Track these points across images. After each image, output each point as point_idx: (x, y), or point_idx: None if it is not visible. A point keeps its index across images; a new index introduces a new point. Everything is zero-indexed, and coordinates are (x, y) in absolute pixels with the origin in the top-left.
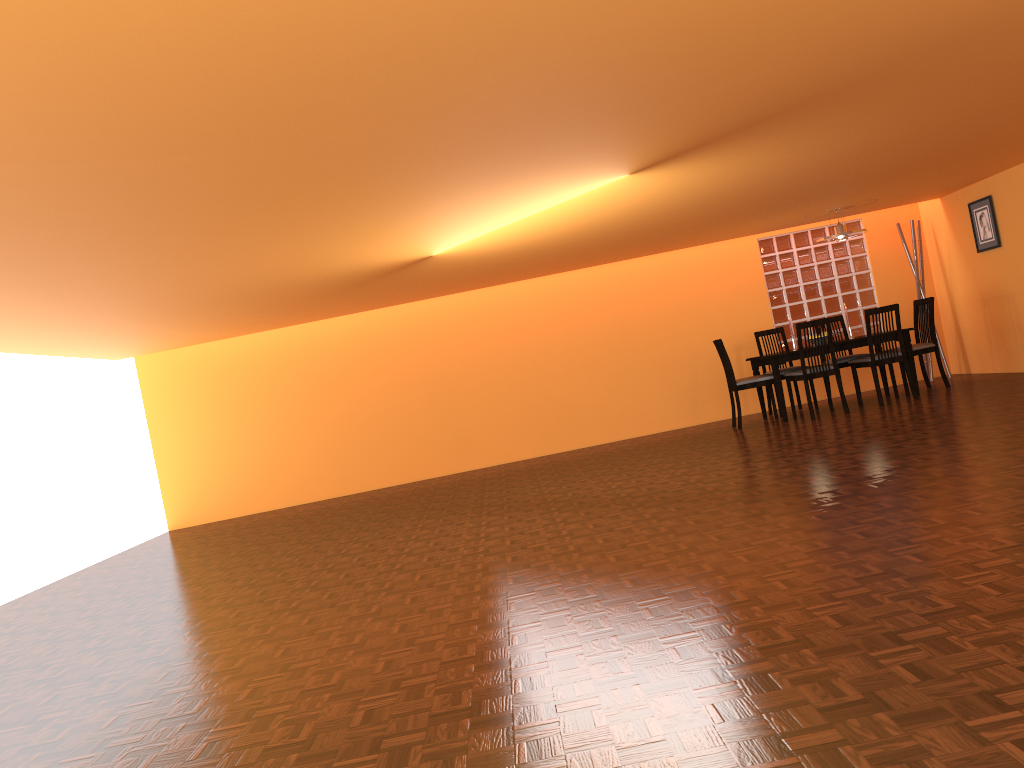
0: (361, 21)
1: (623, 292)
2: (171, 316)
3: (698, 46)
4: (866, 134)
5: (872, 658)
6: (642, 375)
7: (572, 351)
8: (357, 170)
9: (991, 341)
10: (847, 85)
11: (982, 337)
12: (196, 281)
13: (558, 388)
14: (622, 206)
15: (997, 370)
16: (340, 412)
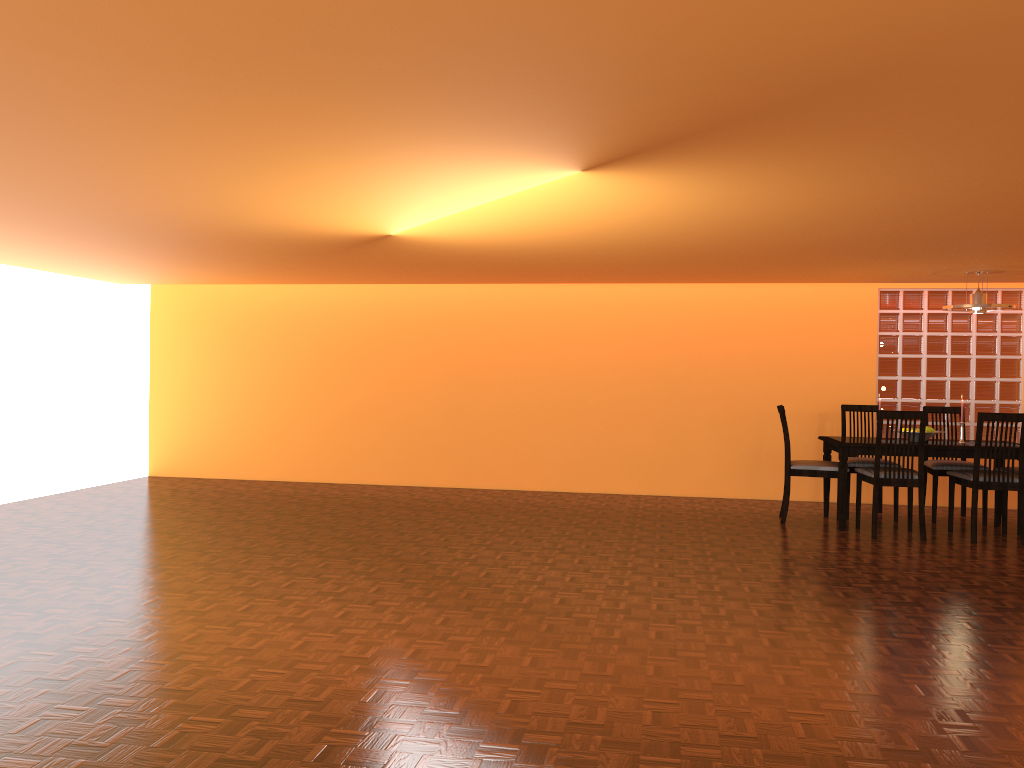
0: None
1: (695, 321)
2: (110, 249)
3: None
4: (965, 172)
5: None
6: (696, 424)
7: (618, 378)
8: (61, 88)
9: None
10: (872, 74)
11: None
12: (69, 213)
13: (593, 417)
14: (620, 215)
15: None
16: (346, 390)
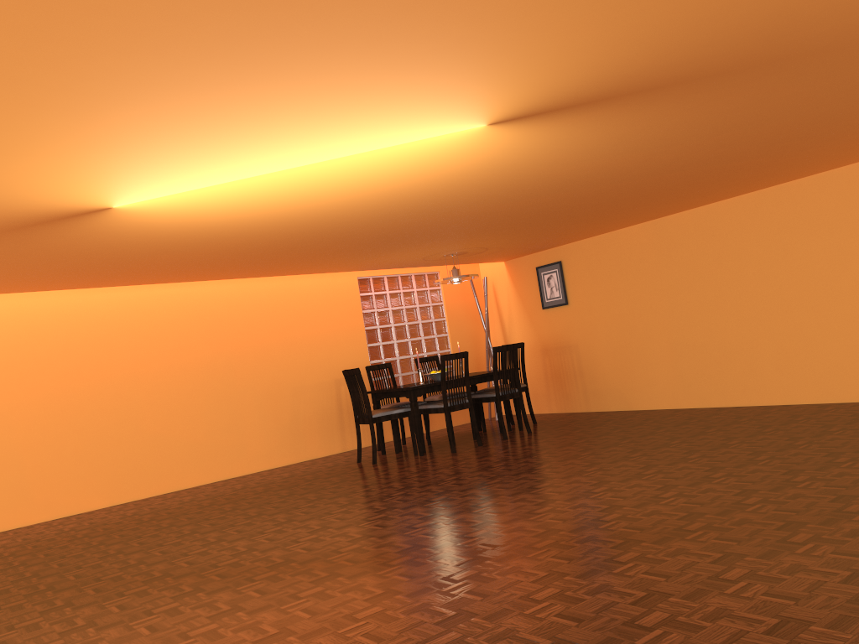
0: None
1: (228, 315)
2: None
3: None
4: (654, 150)
5: None
6: (244, 407)
7: (168, 376)
8: None
9: (549, 385)
10: (806, 55)
11: (540, 382)
12: None
13: (148, 420)
14: (386, 184)
15: (554, 411)
16: None
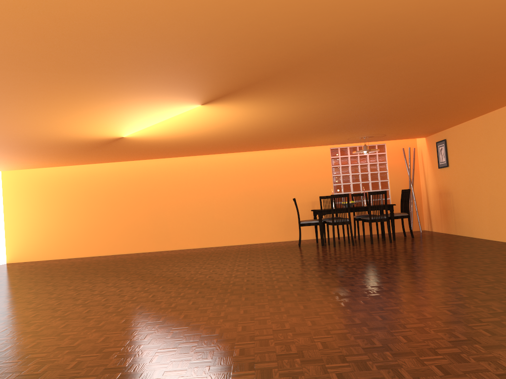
0: None
1: (257, 167)
2: None
3: (154, 32)
4: (338, 98)
5: None
6: (262, 211)
7: (227, 195)
8: (2, 84)
9: (441, 216)
10: (292, 67)
11: (438, 213)
12: None
13: (217, 213)
14: (218, 122)
15: (443, 231)
16: (103, 212)
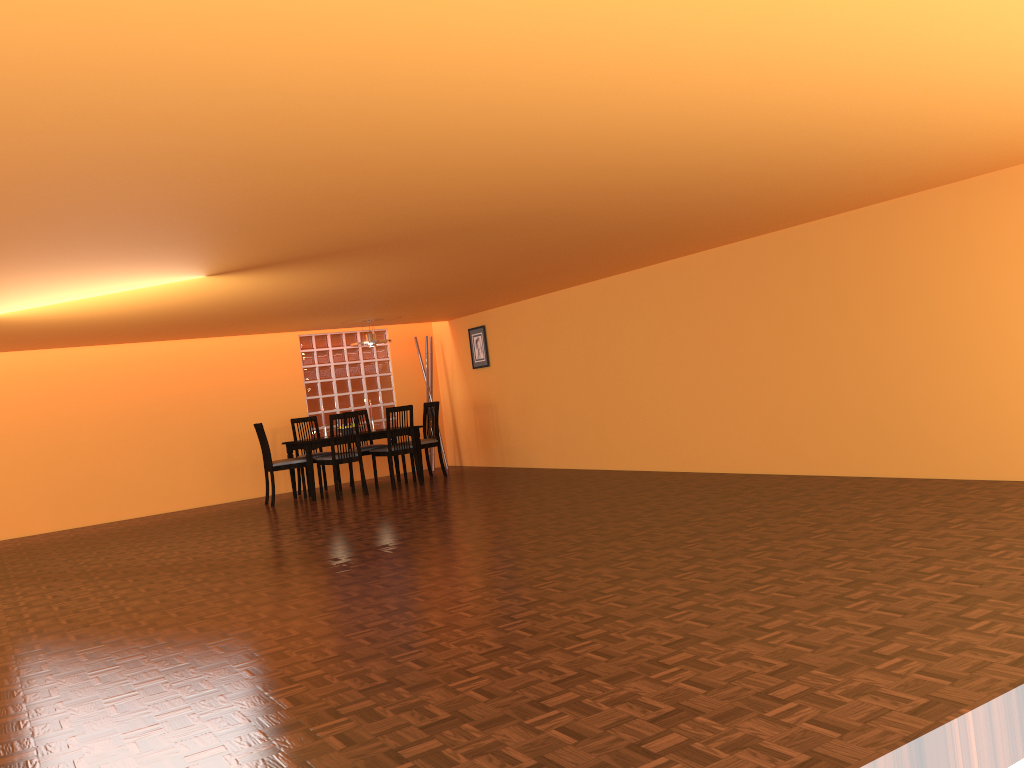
0: (34, 151)
1: (168, 370)
2: None
3: (292, 205)
4: (400, 273)
5: (392, 659)
6: (180, 452)
7: (108, 423)
8: None
9: (479, 440)
10: (392, 242)
11: (473, 437)
12: None
13: (89, 460)
14: (190, 298)
15: (482, 464)
16: None
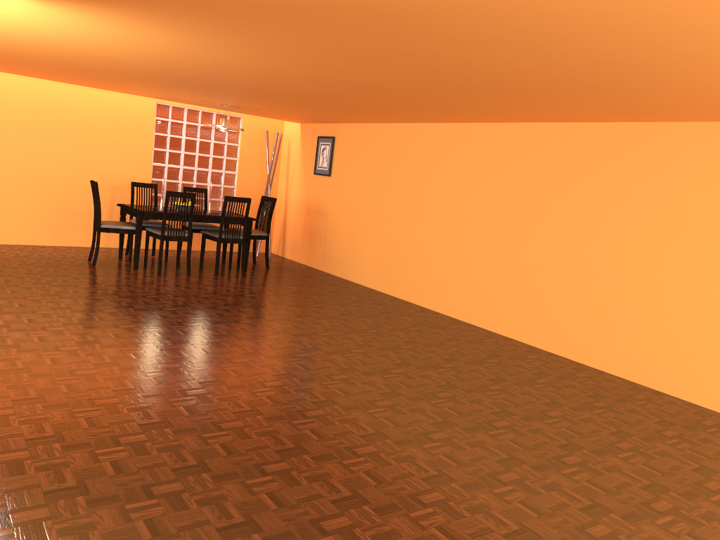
0: None
1: (16, 105)
2: None
3: None
4: (271, 61)
5: None
6: (15, 188)
7: None
8: None
9: (304, 240)
10: (274, 7)
11: (299, 235)
12: None
13: None
14: (6, 25)
15: (302, 262)
16: None
